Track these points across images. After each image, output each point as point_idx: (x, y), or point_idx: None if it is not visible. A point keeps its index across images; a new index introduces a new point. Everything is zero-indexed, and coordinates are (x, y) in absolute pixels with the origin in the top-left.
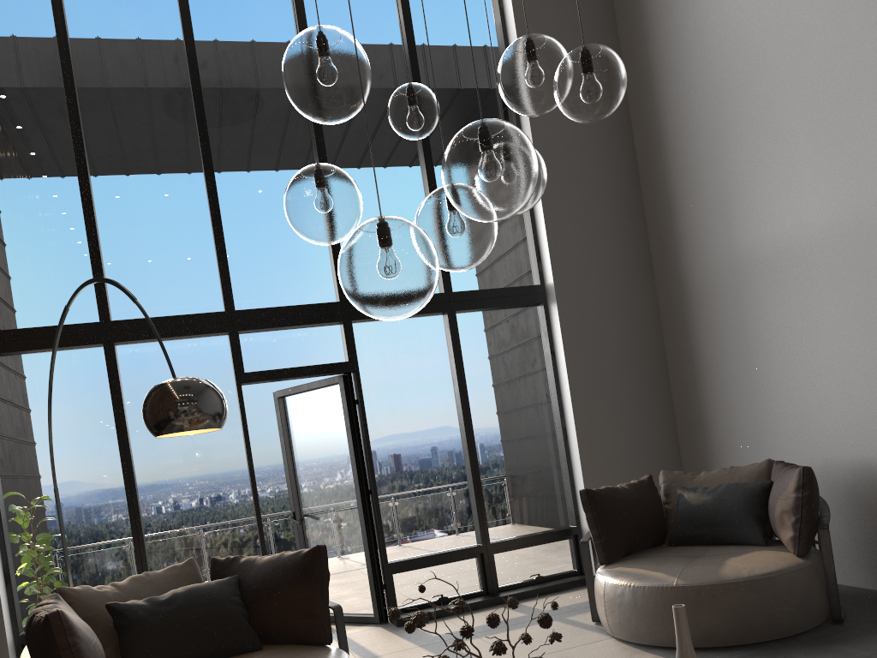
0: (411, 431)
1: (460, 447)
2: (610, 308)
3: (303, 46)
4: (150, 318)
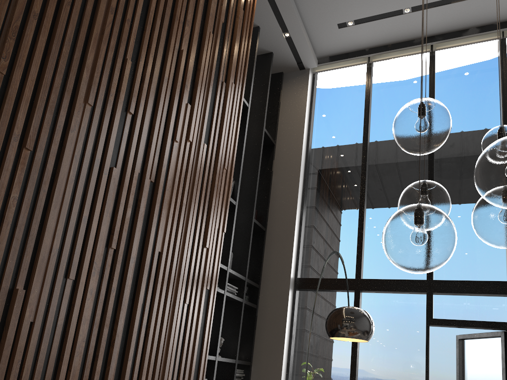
0: None
1: None
2: None
3: (402, 111)
4: (381, 279)
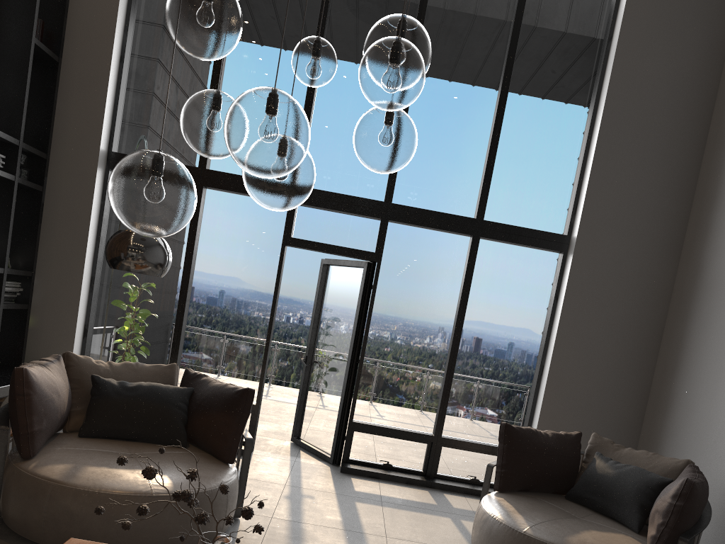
0: (409, 324)
1: (445, 351)
2: (623, 275)
3: None
4: (234, 174)
